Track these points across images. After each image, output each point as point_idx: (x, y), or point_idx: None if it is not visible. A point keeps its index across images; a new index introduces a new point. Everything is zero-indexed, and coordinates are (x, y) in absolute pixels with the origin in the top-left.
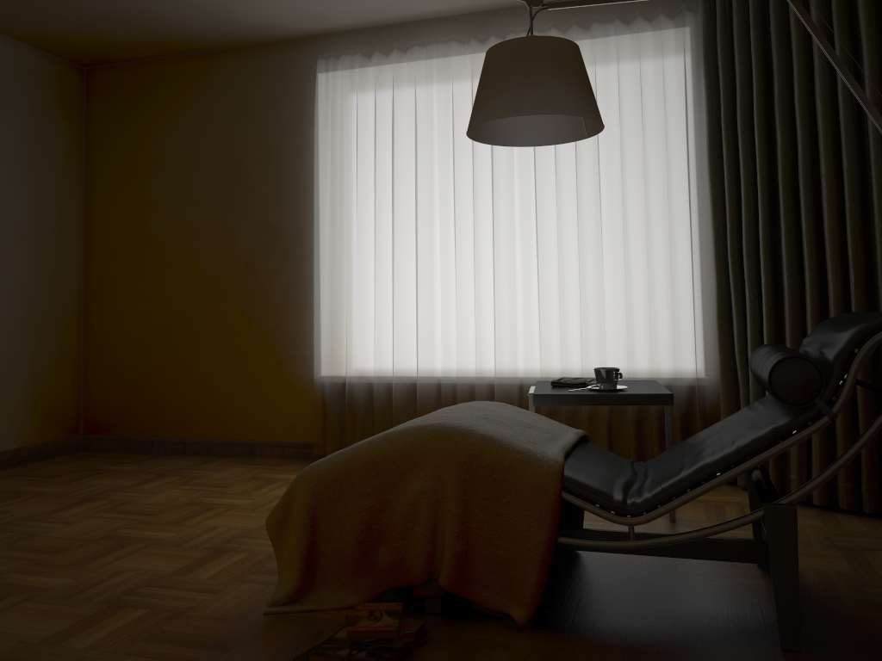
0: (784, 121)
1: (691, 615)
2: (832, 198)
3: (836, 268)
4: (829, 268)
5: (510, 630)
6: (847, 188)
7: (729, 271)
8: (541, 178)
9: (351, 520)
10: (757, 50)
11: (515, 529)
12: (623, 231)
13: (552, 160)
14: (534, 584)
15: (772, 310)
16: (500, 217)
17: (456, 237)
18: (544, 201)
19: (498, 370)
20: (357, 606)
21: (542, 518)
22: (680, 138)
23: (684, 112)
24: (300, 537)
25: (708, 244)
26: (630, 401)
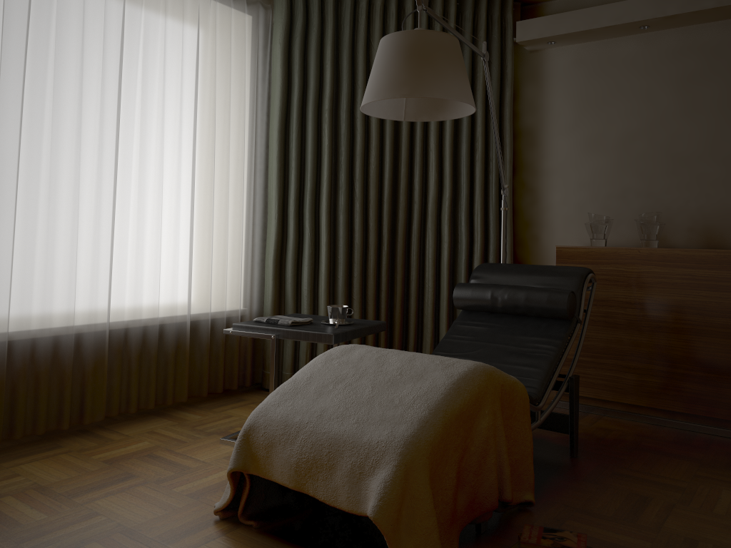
0: (349, 123)
1: None
2: (378, 183)
3: (377, 229)
4: (372, 229)
5: (529, 512)
6: (388, 178)
7: (292, 224)
8: (148, 112)
9: (450, 476)
10: (333, 65)
11: (519, 435)
12: (211, 179)
13: (156, 96)
14: (533, 471)
15: (330, 256)
16: (105, 144)
17: (54, 159)
18: (148, 137)
19: (95, 317)
20: (528, 541)
21: (528, 420)
22: (248, 108)
23: (252, 87)
24: (433, 515)
25: (261, 200)
26: (372, 331)
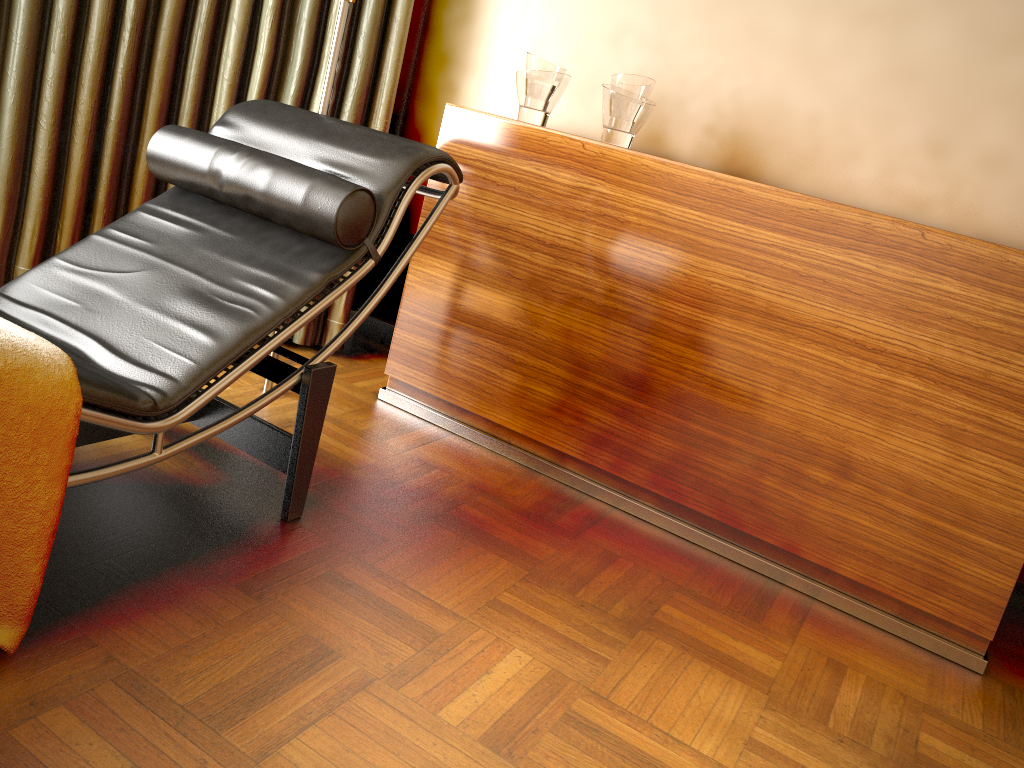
0: None
1: (154, 517)
2: None
3: None
4: None
5: None
6: None
7: None
8: None
9: None
10: None
11: (1, 496)
12: None
13: None
14: (38, 576)
15: None
16: None
17: None
18: None
19: None
20: None
21: (55, 462)
22: None
23: None
24: None
25: None
26: None
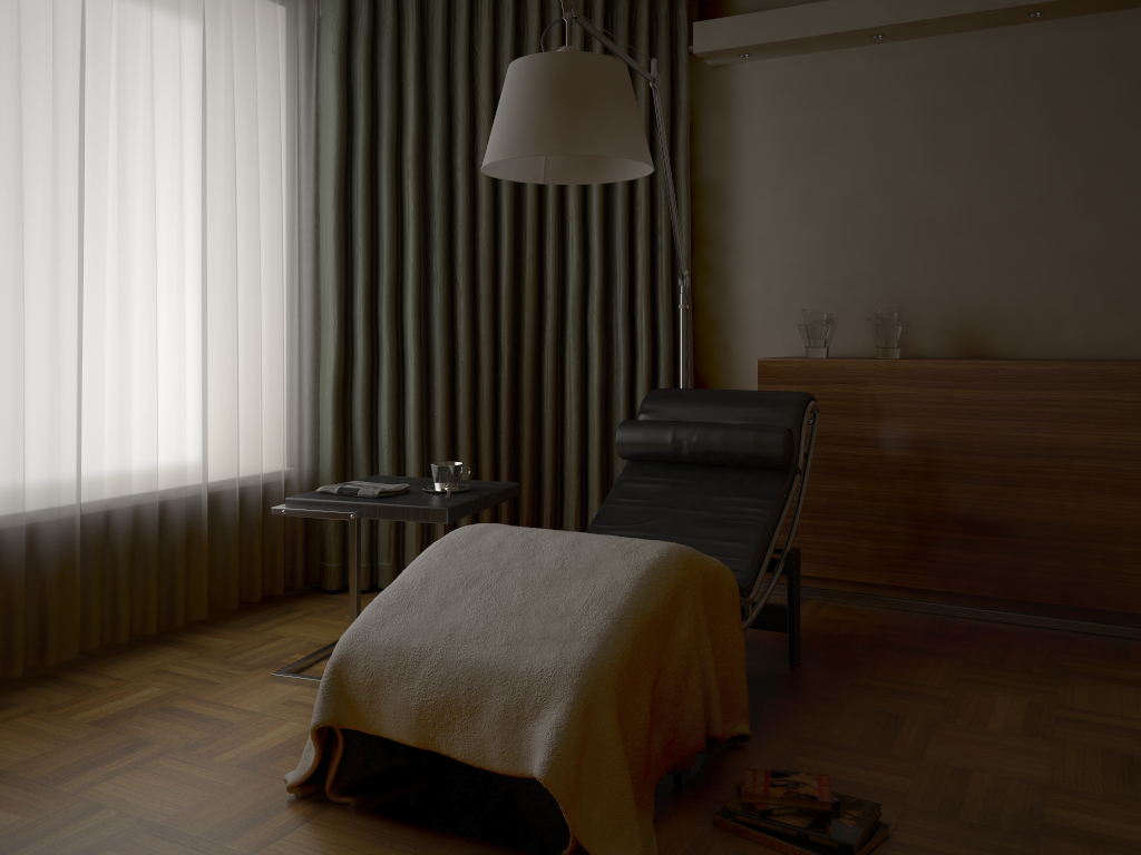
0: (446, 177)
1: None
2: (491, 269)
3: (492, 340)
4: (485, 340)
5: (743, 749)
6: (508, 262)
7: (362, 336)
8: (129, 167)
9: (643, 711)
10: (418, 87)
11: (728, 642)
12: (233, 270)
13: (141, 141)
14: (747, 691)
15: (422, 382)
16: (62, 220)
17: None
18: (131, 207)
19: (58, 498)
20: (753, 793)
21: (739, 621)
22: (285, 155)
23: (291, 121)
24: (626, 768)
25: (310, 299)
26: (500, 498)
